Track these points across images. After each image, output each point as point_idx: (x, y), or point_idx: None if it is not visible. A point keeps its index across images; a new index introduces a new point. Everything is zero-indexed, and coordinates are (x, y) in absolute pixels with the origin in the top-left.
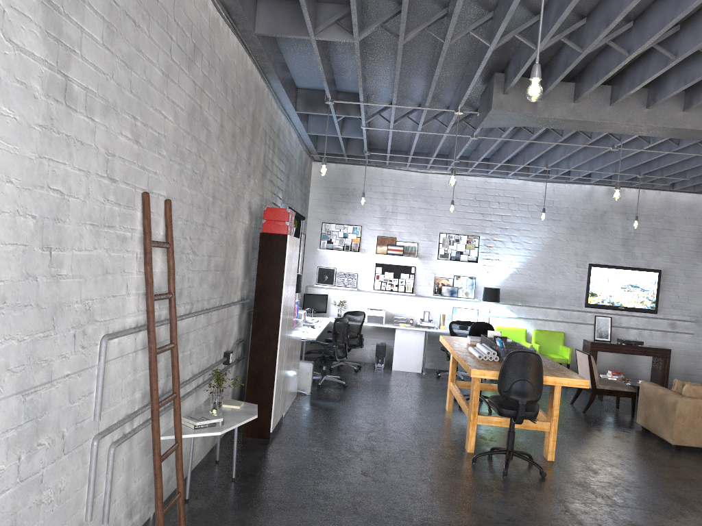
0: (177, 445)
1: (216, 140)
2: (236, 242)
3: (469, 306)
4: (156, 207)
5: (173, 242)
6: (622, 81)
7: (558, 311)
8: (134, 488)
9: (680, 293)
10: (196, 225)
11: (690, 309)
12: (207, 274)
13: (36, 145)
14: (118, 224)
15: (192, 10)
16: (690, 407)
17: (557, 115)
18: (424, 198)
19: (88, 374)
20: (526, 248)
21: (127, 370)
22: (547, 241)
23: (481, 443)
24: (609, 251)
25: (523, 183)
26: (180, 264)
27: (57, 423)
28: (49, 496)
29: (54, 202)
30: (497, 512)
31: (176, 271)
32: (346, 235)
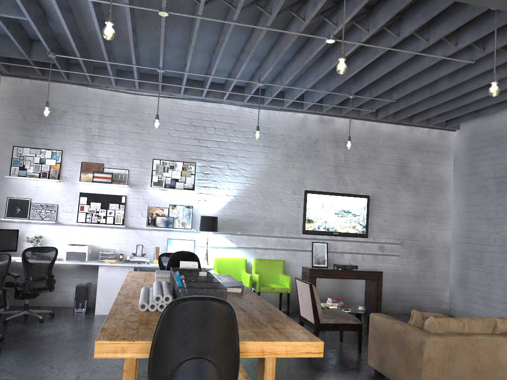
0: None
1: None
2: None
3: (186, 237)
4: None
5: None
6: None
7: (277, 239)
8: None
9: (386, 217)
10: None
11: (395, 232)
12: None
13: None
14: None
15: None
16: (439, 348)
17: None
18: (135, 122)
19: None
20: (244, 175)
21: None
22: (264, 168)
23: None
24: (323, 178)
25: (239, 109)
26: None
27: None
28: None
29: None
30: None
31: None
32: (43, 160)
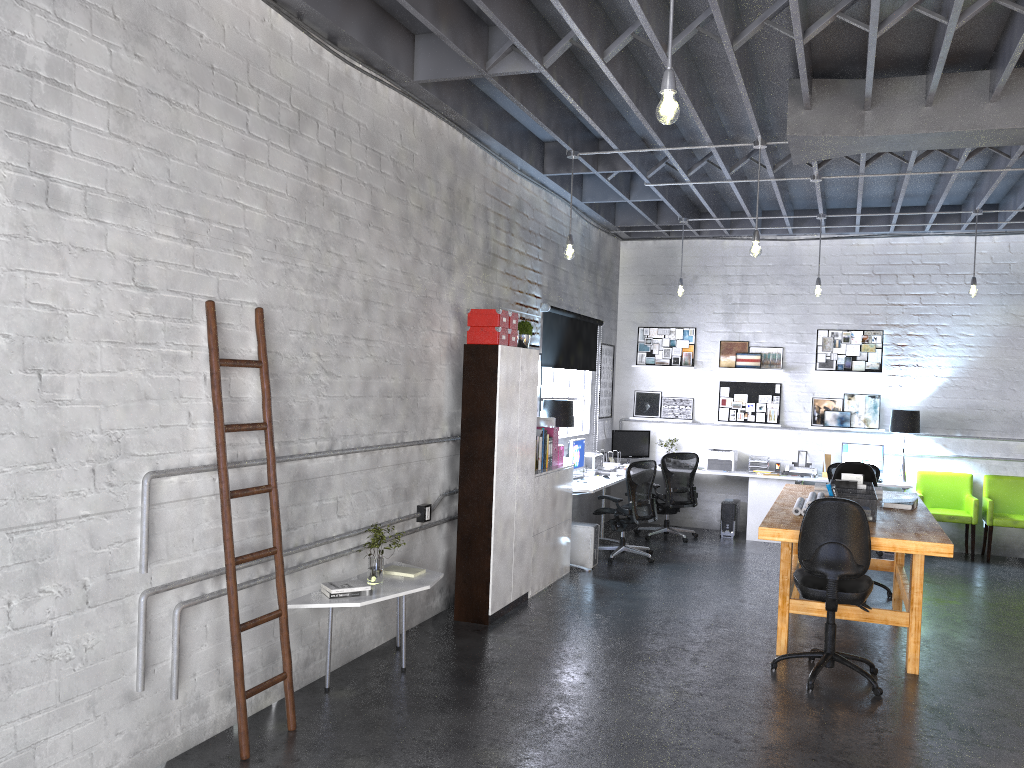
0: (277, 613)
1: (363, 228)
2: (429, 359)
3: (871, 441)
4: (239, 318)
5: (282, 360)
6: (996, 60)
7: None
8: (231, 664)
9: None
10: (330, 338)
11: None
12: (364, 402)
13: (3, 257)
14: (164, 340)
15: (289, 69)
16: None
17: (899, 129)
18: (790, 279)
19: (125, 517)
20: (964, 344)
21: (202, 517)
22: (1002, 330)
23: (810, 644)
24: None
25: (954, 241)
26: (300, 388)
27: (73, 570)
28: (65, 653)
29: (40, 318)
30: (755, 736)
31: (292, 397)
32: (673, 342)
